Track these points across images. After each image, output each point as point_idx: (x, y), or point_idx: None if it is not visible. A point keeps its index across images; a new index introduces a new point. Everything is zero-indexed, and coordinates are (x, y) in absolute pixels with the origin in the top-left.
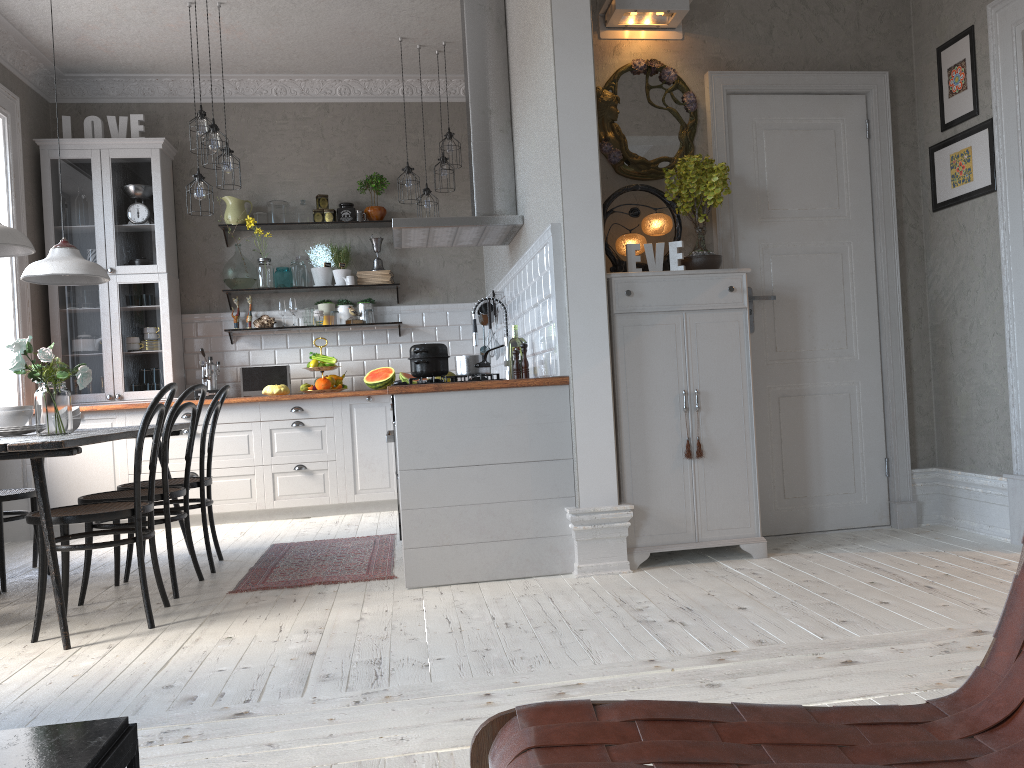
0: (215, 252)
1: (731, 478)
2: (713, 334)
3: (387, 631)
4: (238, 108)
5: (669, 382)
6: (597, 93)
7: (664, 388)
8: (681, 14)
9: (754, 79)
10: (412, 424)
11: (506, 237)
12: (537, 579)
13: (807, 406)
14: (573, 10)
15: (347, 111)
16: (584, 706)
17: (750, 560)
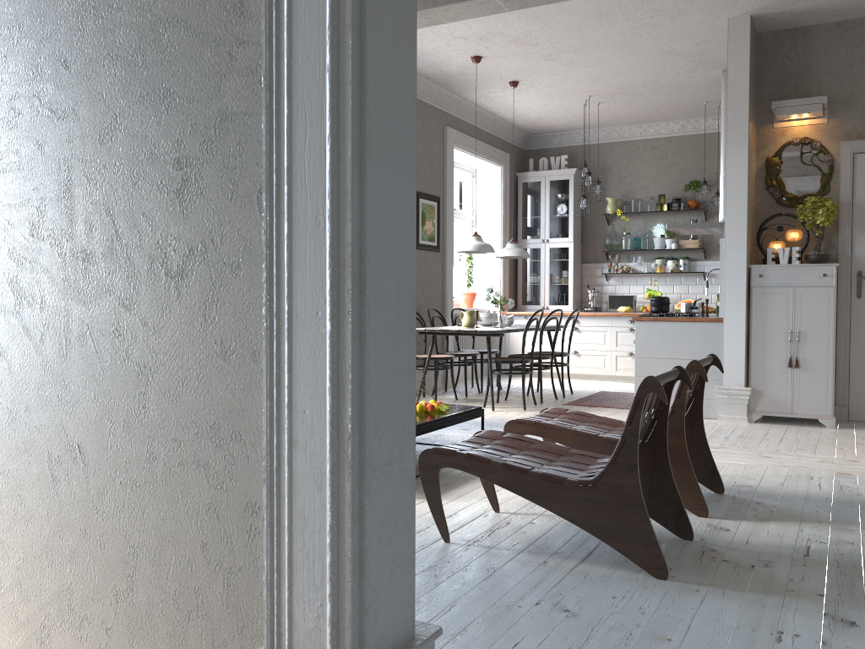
0: (601, 228)
1: (816, 381)
2: (811, 300)
3: None
4: (619, 144)
5: (781, 325)
6: (767, 160)
7: (778, 328)
8: (819, 112)
9: None
10: (642, 336)
11: None
12: None
13: None
14: (738, 126)
15: (682, 141)
16: (564, 409)
17: (822, 428)
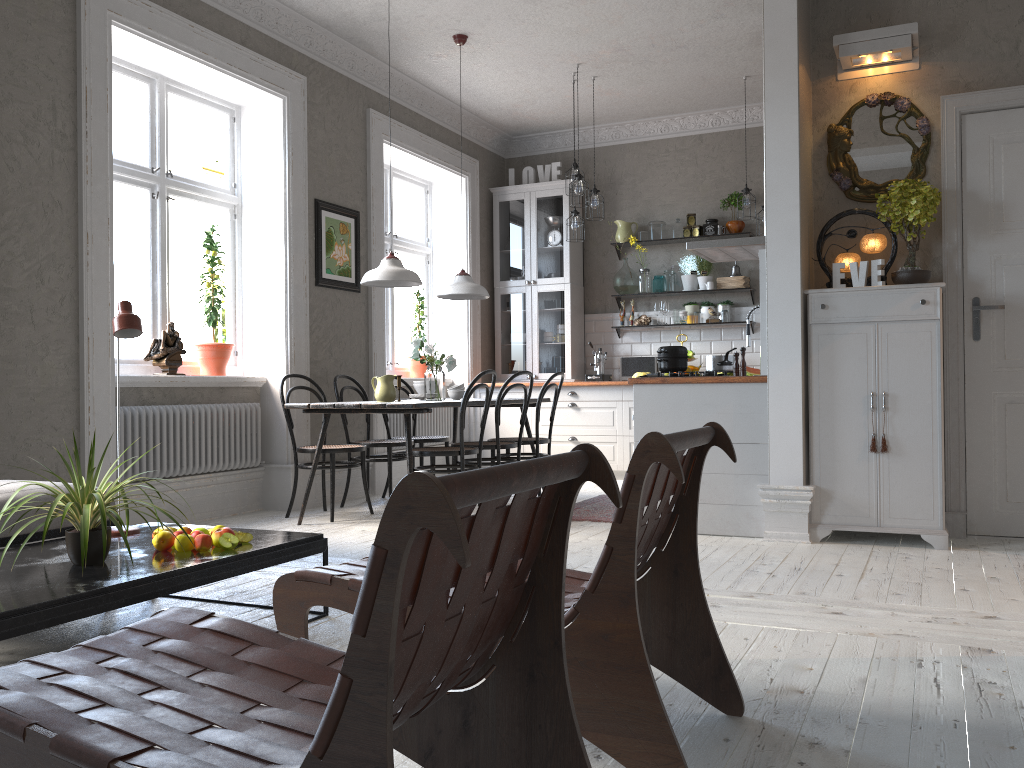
0: (610, 264)
1: (915, 473)
2: (904, 343)
3: (582, 550)
4: (632, 147)
5: (858, 384)
6: (829, 130)
7: (853, 389)
8: (906, 50)
9: (990, 97)
10: (644, 407)
11: None
12: (732, 538)
13: None
14: (782, 71)
15: (717, 139)
16: None
17: (928, 549)
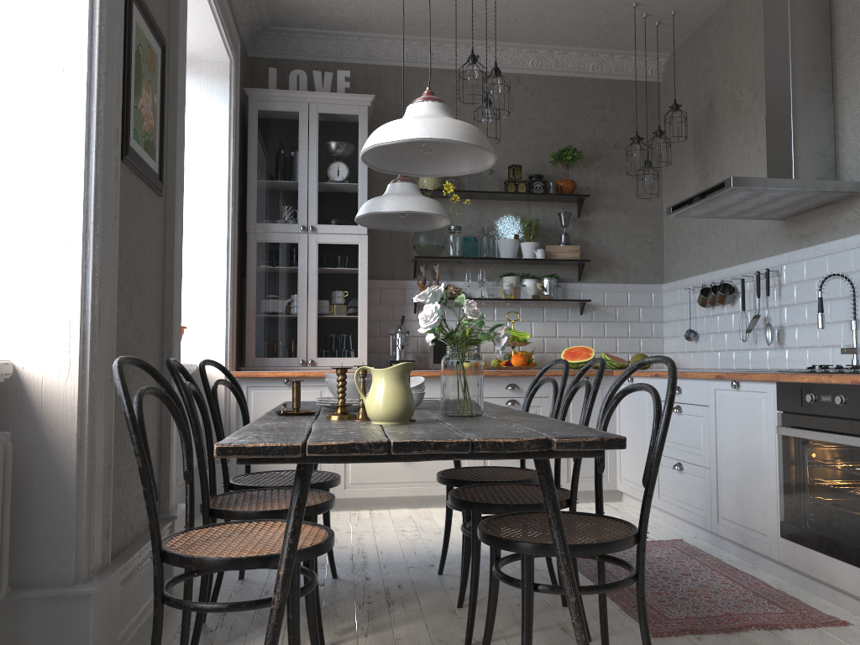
0: None
1: None
2: None
3: None
4: (432, 73)
5: None
6: None
7: None
8: None
9: None
10: None
11: (807, 209)
12: None
13: None
14: None
15: (537, 83)
16: None
17: None
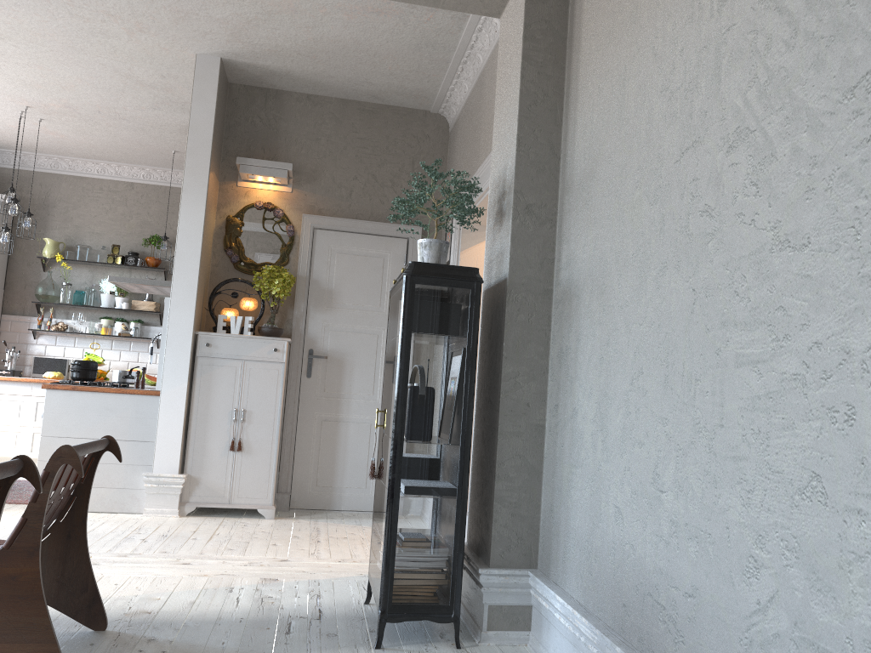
0: (35, 274)
1: (259, 466)
2: (261, 376)
3: None
4: (69, 178)
5: (227, 402)
6: (228, 219)
7: (223, 405)
8: (284, 179)
9: (332, 222)
10: (54, 408)
11: None
12: (118, 514)
13: (340, 428)
14: (198, 174)
15: (146, 189)
16: None
17: (261, 519)
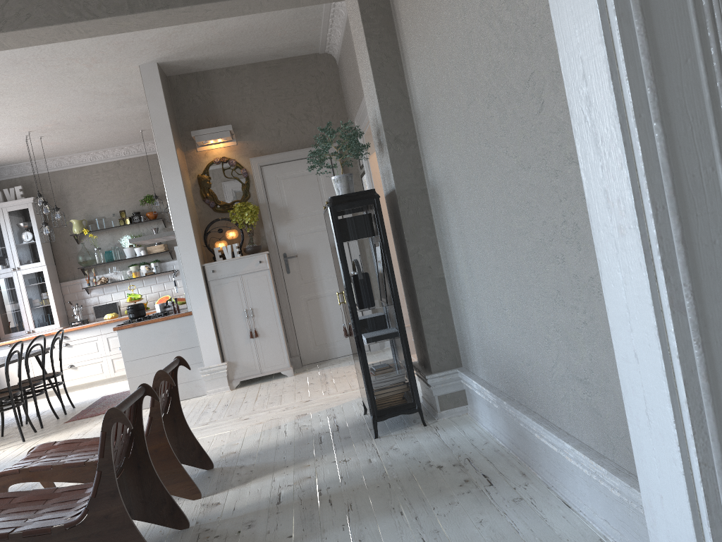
0: (72, 248)
1: (273, 343)
2: (255, 282)
3: None
4: (72, 171)
5: (238, 306)
6: (198, 177)
7: (236, 309)
8: (229, 137)
9: (272, 158)
10: (126, 342)
11: None
12: (190, 399)
13: (321, 302)
14: (168, 153)
15: (130, 163)
16: (52, 442)
17: (285, 378)
